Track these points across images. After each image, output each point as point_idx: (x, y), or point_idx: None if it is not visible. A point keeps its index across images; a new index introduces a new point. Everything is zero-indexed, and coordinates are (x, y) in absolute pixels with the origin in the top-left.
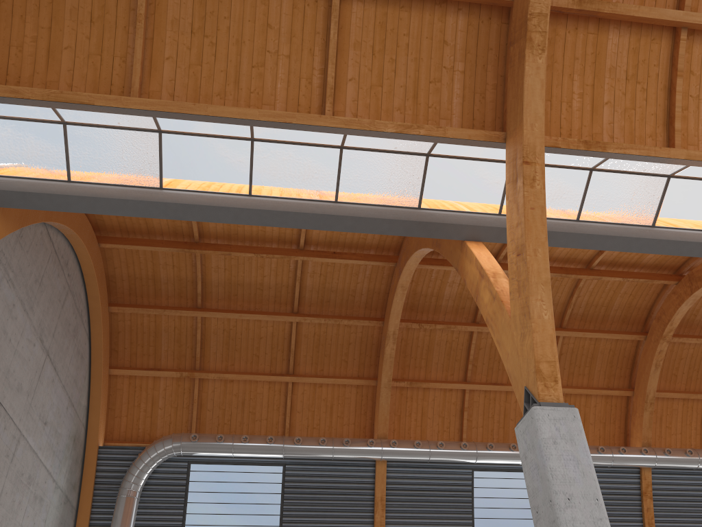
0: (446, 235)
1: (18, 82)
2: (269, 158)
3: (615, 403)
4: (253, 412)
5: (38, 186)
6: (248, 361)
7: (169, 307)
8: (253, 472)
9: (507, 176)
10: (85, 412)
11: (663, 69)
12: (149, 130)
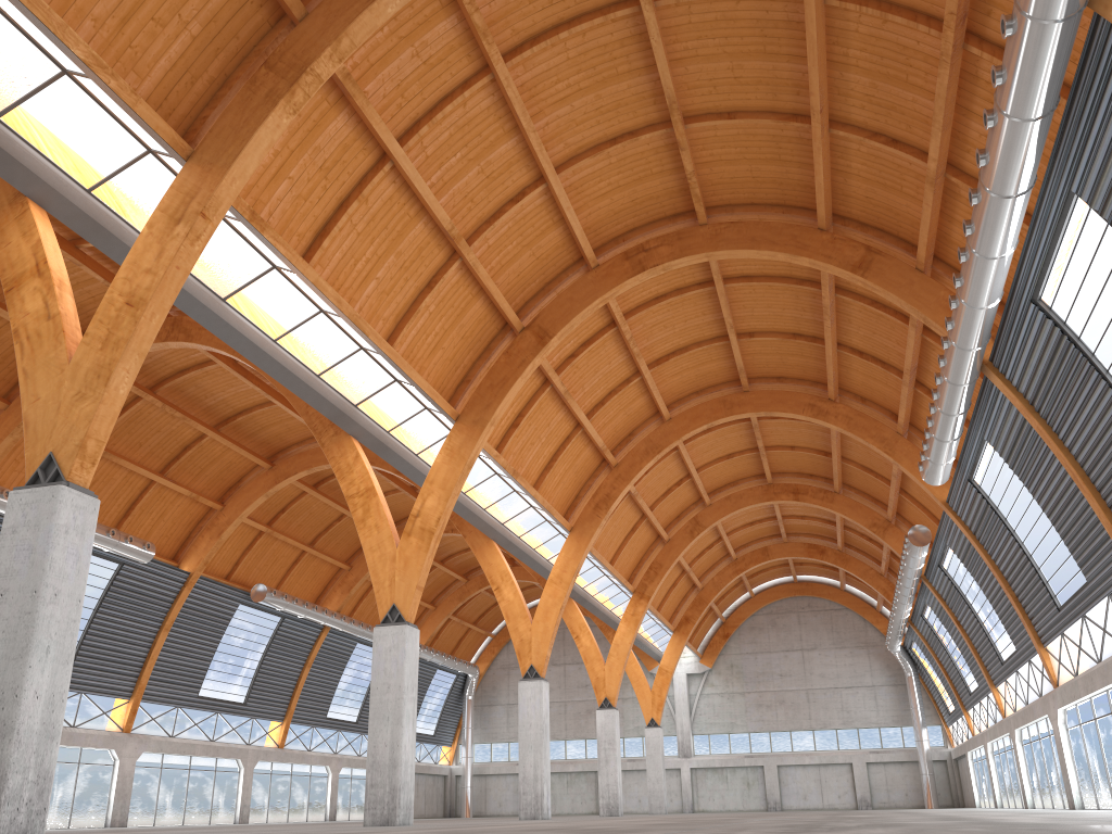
0: (10, 176)
1: None
2: None
3: None
4: None
5: None
6: None
7: None
8: None
9: (166, 201)
10: None
11: (352, 182)
12: None
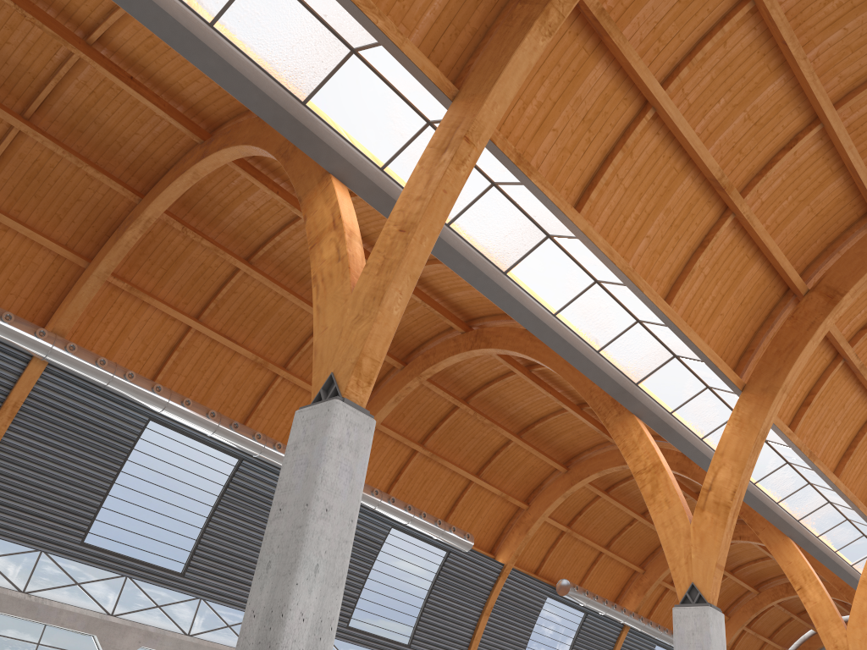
0: (316, 154)
1: None
2: None
3: None
4: None
5: None
6: None
7: None
8: None
9: (434, 138)
10: None
11: (614, 134)
12: None
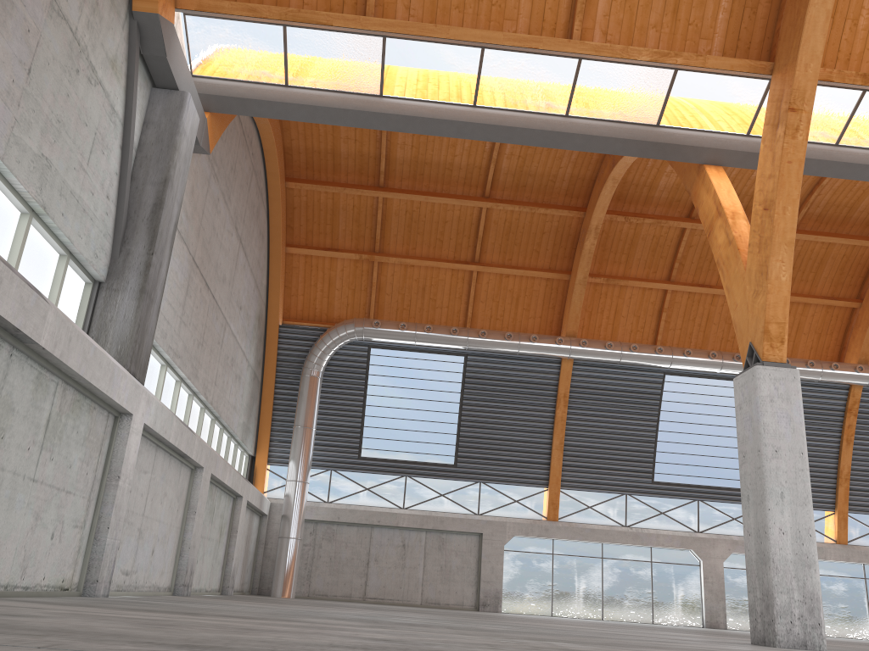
0: (684, 157)
1: None
2: (499, 67)
3: (837, 314)
4: (434, 299)
5: (257, 93)
6: (431, 246)
7: (349, 185)
8: (434, 360)
9: (767, 115)
10: (265, 291)
11: None
12: (373, 34)
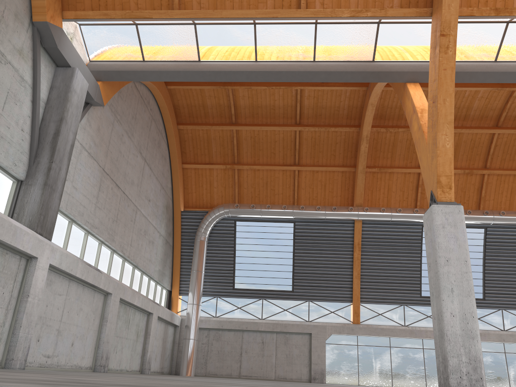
0: (392, 79)
1: (106, 5)
2: (267, 35)
3: None
4: (273, 189)
5: (126, 67)
6: (268, 157)
7: (215, 124)
8: (275, 226)
9: (431, 42)
10: (171, 191)
11: None
12: (188, 24)
